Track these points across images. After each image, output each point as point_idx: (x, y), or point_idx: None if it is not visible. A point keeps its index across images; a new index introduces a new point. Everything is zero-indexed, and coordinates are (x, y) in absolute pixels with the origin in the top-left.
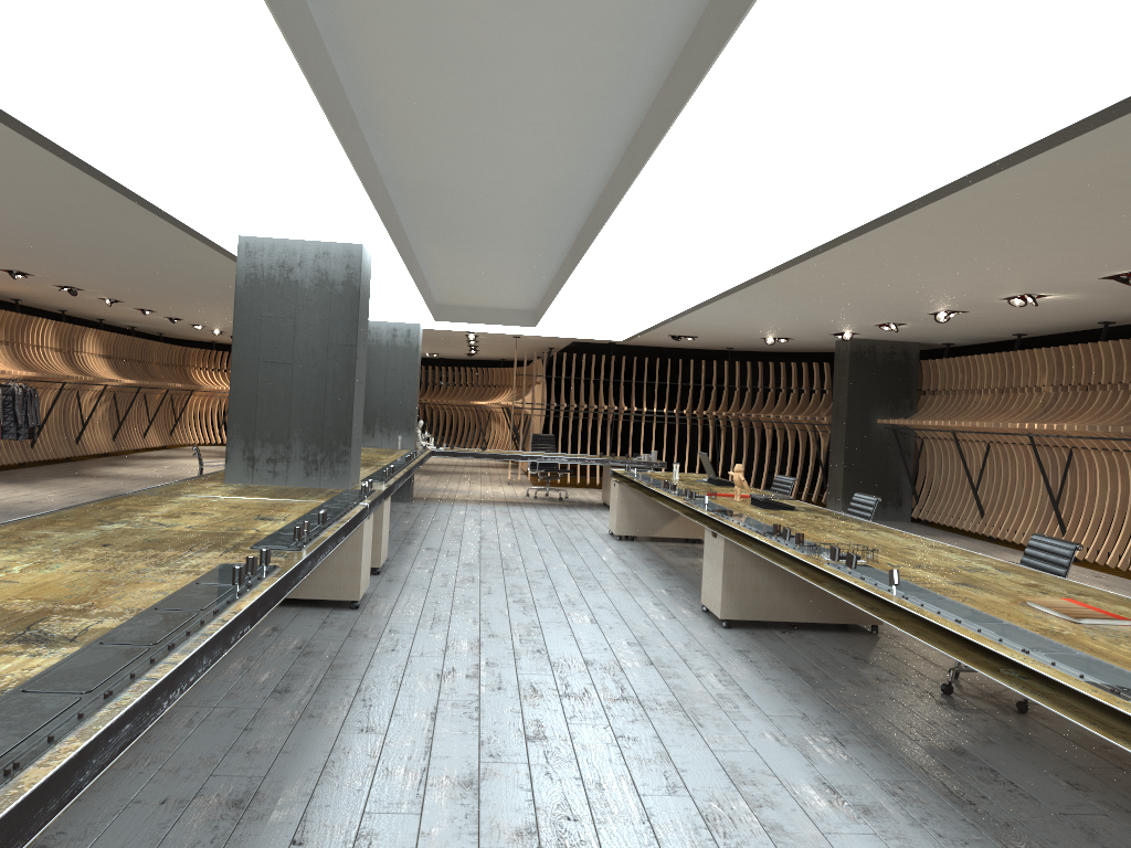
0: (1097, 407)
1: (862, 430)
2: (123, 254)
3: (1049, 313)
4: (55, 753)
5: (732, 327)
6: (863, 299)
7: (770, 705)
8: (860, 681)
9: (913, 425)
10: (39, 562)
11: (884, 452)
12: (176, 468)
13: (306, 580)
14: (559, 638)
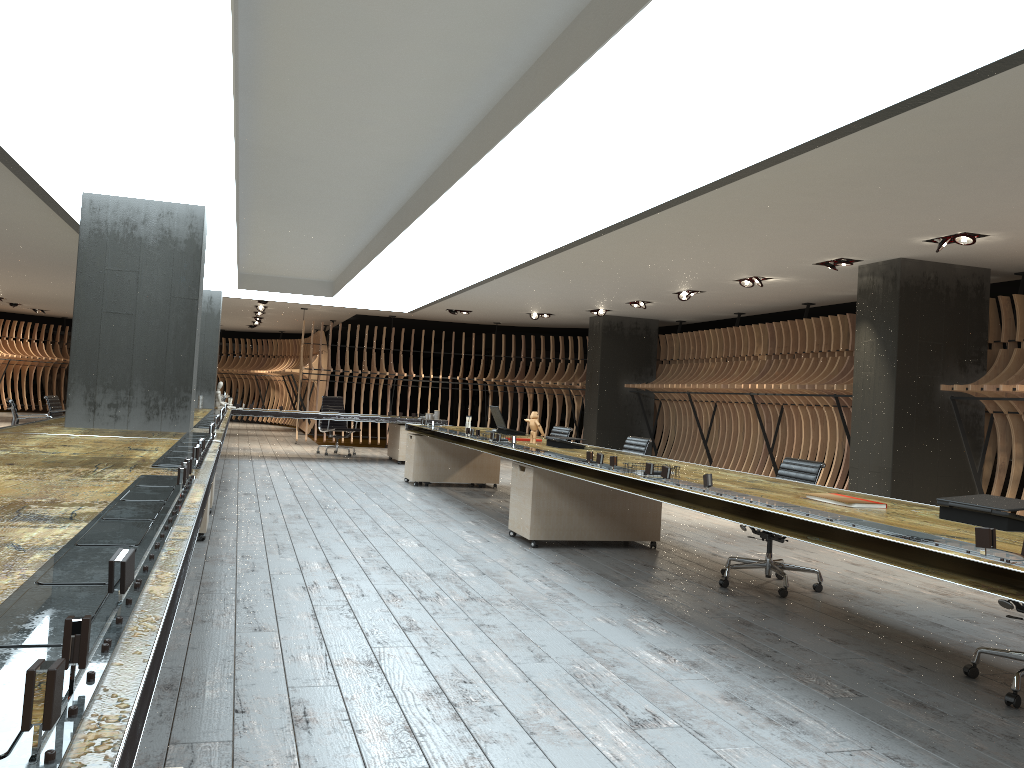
0: (802, 371)
1: (612, 393)
2: None
3: (768, 294)
4: (157, 578)
5: (506, 302)
6: (624, 278)
7: (592, 599)
8: (656, 581)
9: (654, 389)
10: None
11: (629, 412)
12: None
13: None
14: (397, 558)
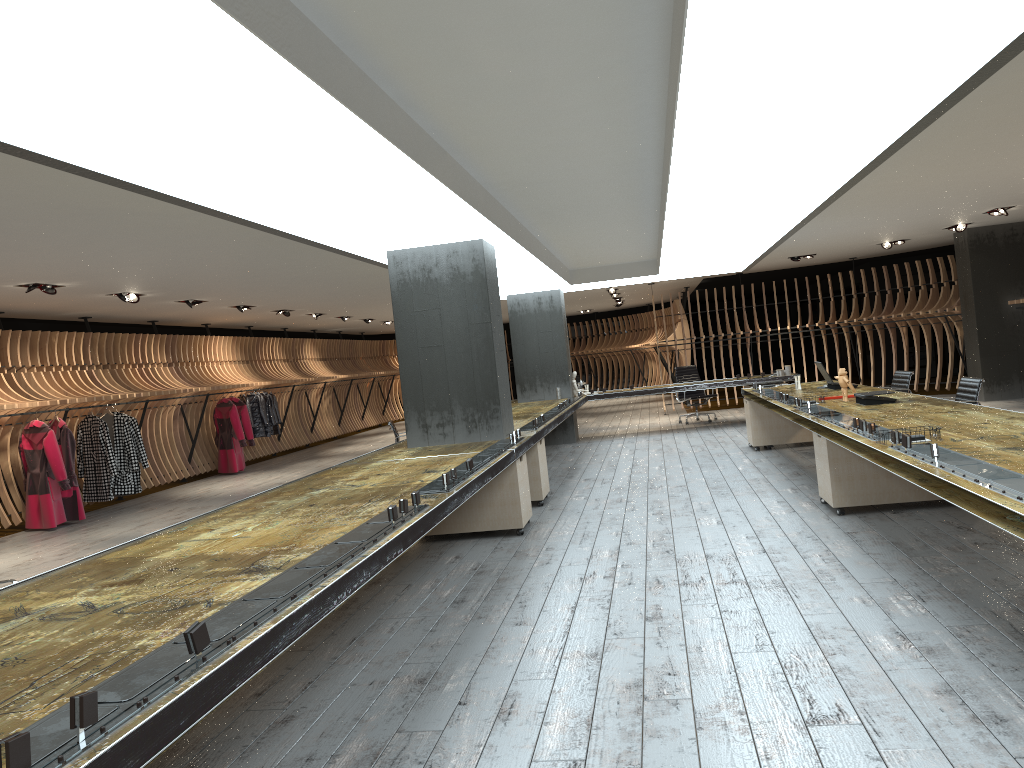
0: None
1: (992, 314)
2: (313, 279)
3: None
4: (258, 631)
5: (844, 240)
6: (956, 194)
7: (864, 574)
8: (958, 547)
9: None
10: (265, 522)
11: (1019, 331)
12: (388, 441)
13: (479, 516)
14: (686, 540)
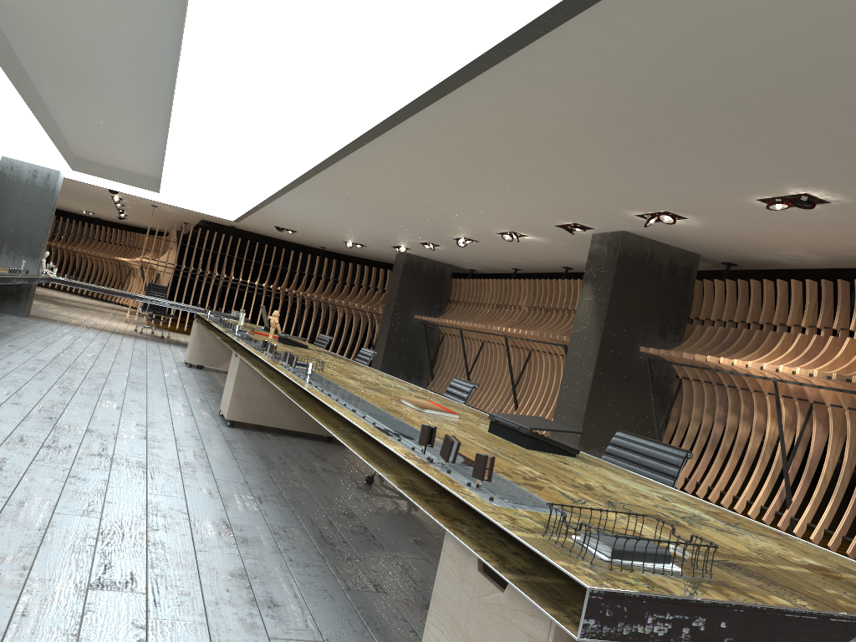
0: (550, 324)
1: (403, 321)
2: None
3: (531, 252)
4: None
5: (320, 226)
6: (406, 216)
7: (224, 473)
8: (309, 469)
9: (438, 323)
10: None
11: (415, 339)
12: None
13: None
14: (77, 413)
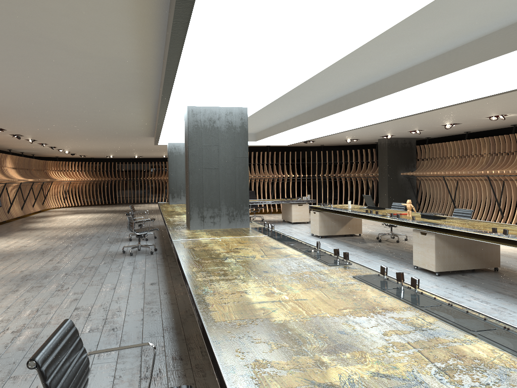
0: (516, 162)
1: (394, 178)
2: (76, 117)
3: (496, 122)
4: None
5: (339, 136)
6: (423, 120)
7: None
8: None
9: (417, 174)
10: (274, 286)
11: (404, 187)
12: (64, 221)
13: None
14: None
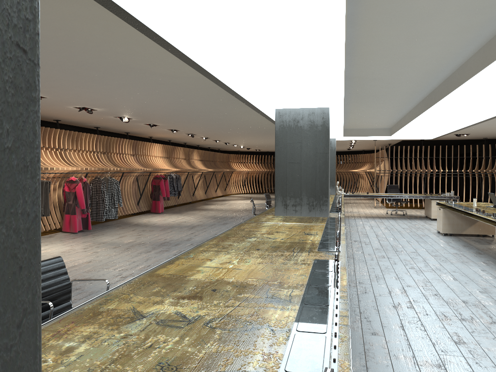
0: None
1: None
2: (217, 119)
3: None
4: (341, 368)
5: (491, 128)
6: None
7: None
8: None
9: None
10: (240, 258)
11: None
12: (231, 205)
13: None
14: (442, 288)
